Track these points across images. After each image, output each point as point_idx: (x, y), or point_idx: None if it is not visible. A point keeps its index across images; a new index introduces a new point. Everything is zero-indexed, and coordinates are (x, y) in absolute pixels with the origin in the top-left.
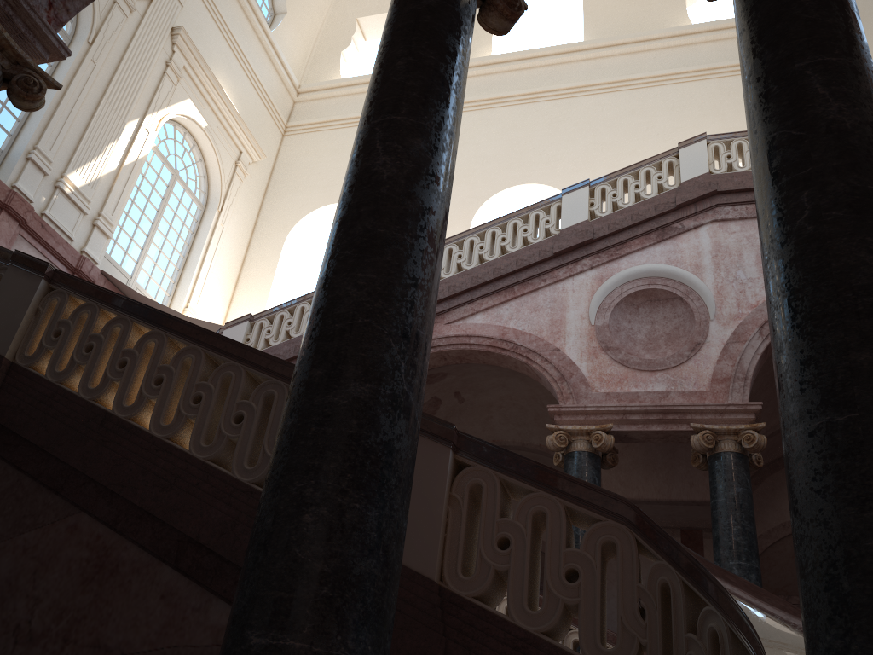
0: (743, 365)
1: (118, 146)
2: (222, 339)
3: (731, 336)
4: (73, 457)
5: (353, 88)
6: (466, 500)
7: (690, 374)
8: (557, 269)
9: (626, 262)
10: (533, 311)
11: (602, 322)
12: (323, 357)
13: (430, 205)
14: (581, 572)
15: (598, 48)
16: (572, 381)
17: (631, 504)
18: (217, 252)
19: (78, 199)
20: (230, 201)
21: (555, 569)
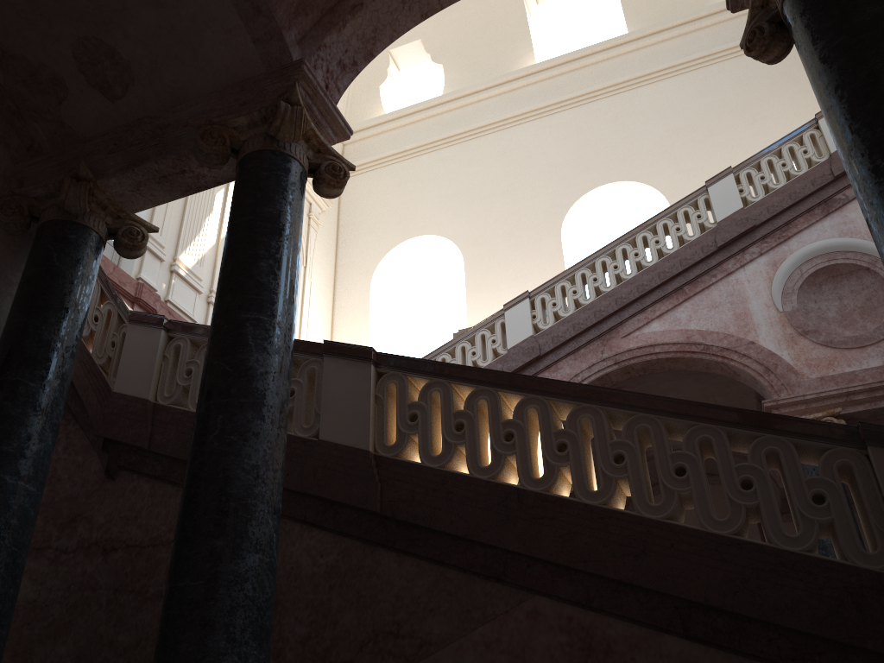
0: None
1: (212, 219)
2: (615, 393)
3: None
4: (508, 541)
5: (402, 120)
6: None
7: None
8: (725, 262)
9: (796, 242)
10: (711, 309)
11: (790, 307)
12: None
13: None
14: None
15: (647, 36)
16: (779, 372)
17: None
18: (311, 308)
19: (192, 280)
20: (311, 254)
21: None
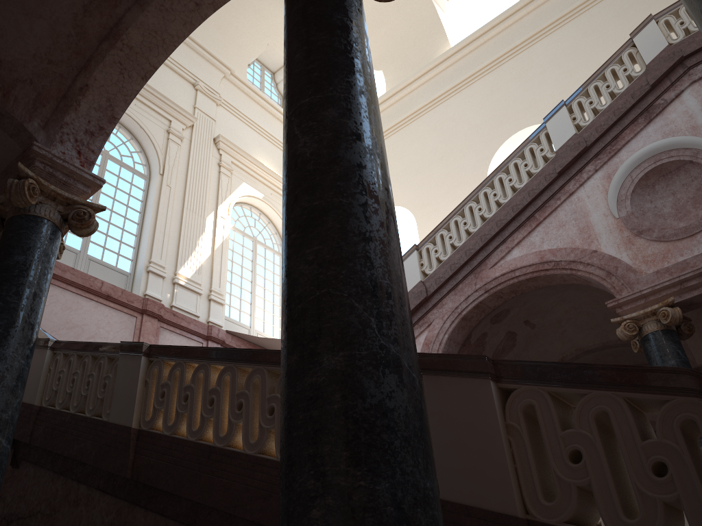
0: None
1: (206, 237)
2: (275, 353)
3: None
4: (195, 493)
5: None
6: (523, 424)
7: None
8: (567, 185)
9: (625, 152)
10: (559, 228)
11: (625, 212)
12: (295, 342)
13: (358, 162)
14: (669, 463)
15: None
16: (619, 273)
17: (694, 372)
18: None
19: (191, 286)
20: None
21: (639, 467)
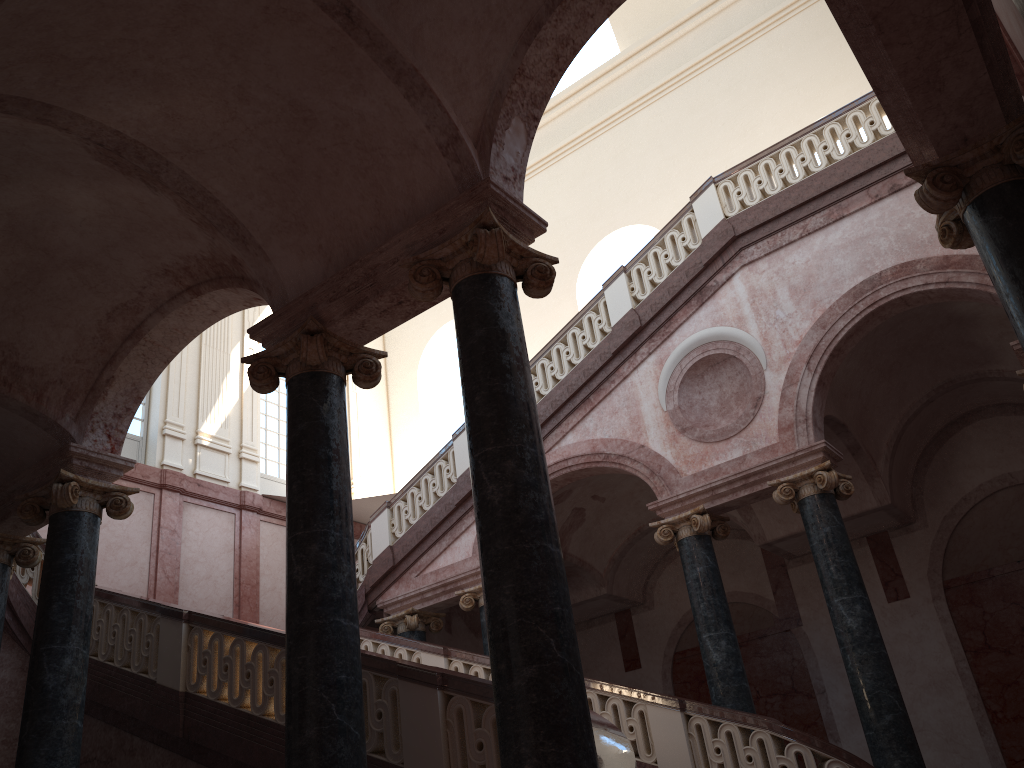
0: (801, 407)
1: (231, 377)
2: None
3: (784, 381)
4: (238, 754)
5: None
6: (456, 721)
7: (759, 431)
8: (621, 366)
9: (677, 337)
10: (612, 415)
11: (672, 406)
12: (291, 717)
13: (330, 588)
14: None
15: (634, 54)
16: (662, 473)
17: None
18: (360, 419)
19: (217, 445)
20: None
21: None
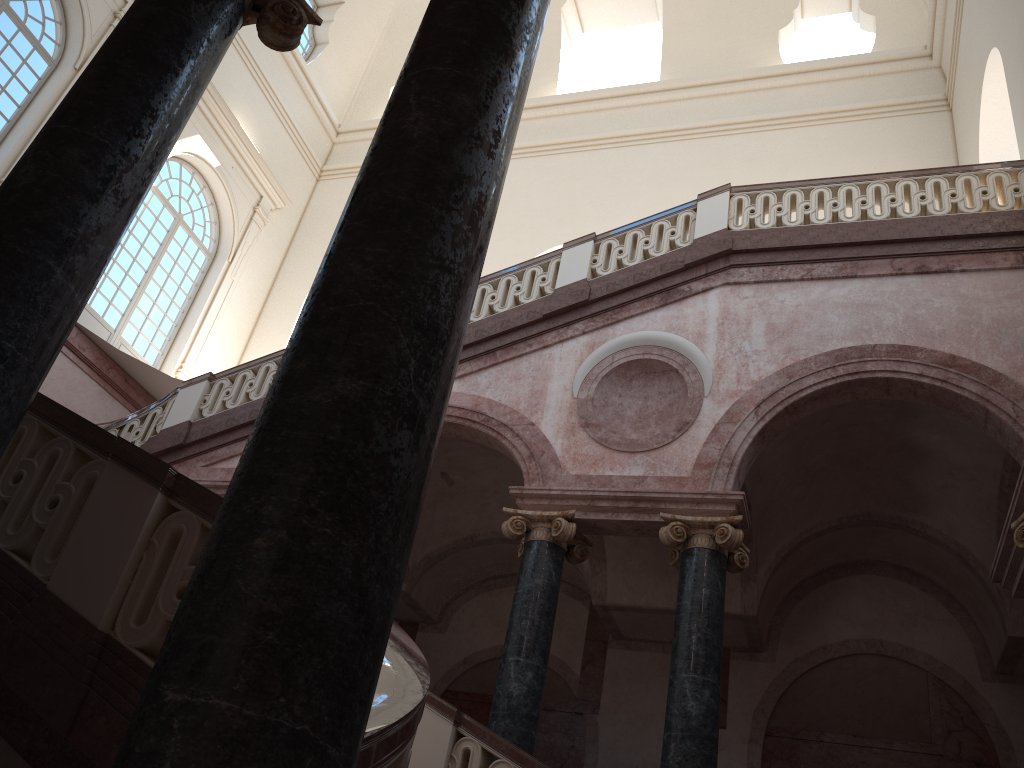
0: (731, 449)
1: None
2: None
3: (723, 415)
4: None
5: None
6: (164, 546)
7: (672, 458)
8: (546, 334)
9: (622, 327)
10: (513, 380)
11: (585, 395)
12: None
13: (66, 217)
14: None
15: (673, 89)
16: (542, 460)
17: None
18: (224, 308)
19: None
20: (244, 251)
21: None
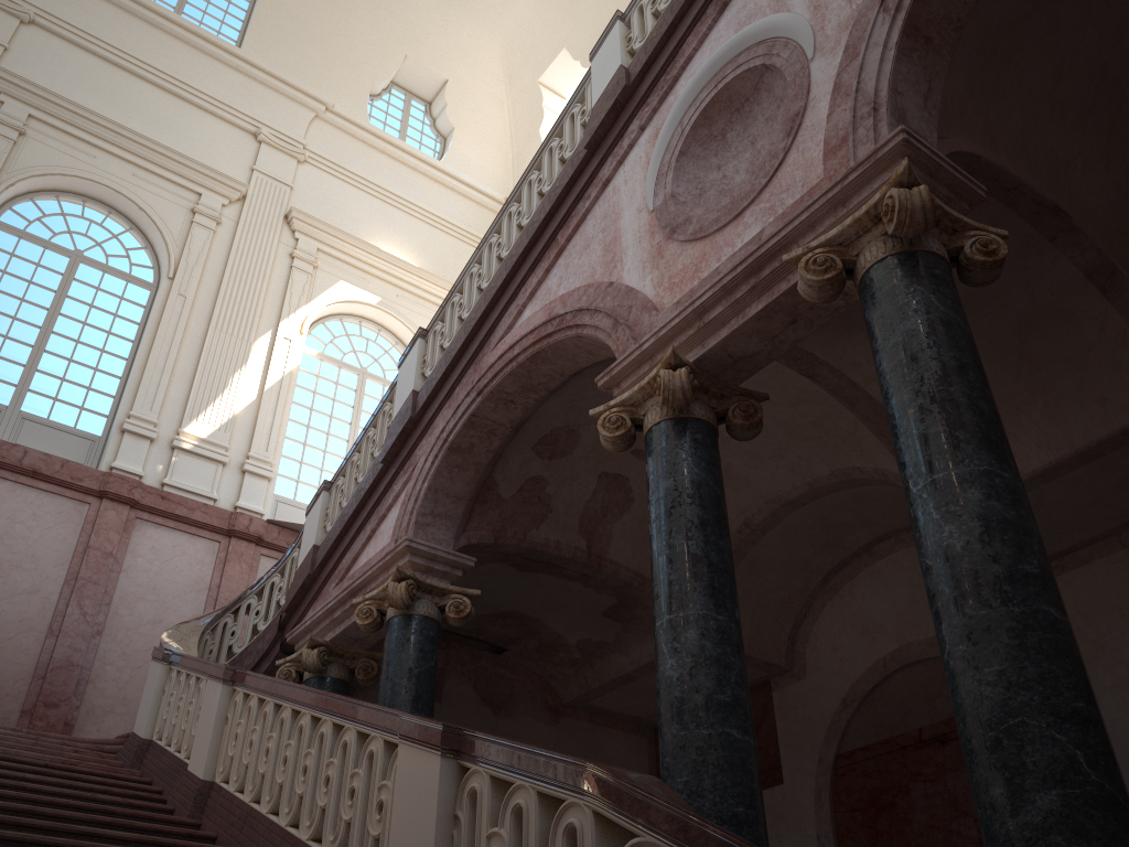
0: (867, 88)
1: (250, 371)
2: None
3: (841, 58)
4: None
5: None
6: None
7: (793, 176)
8: (602, 168)
9: (684, 81)
10: (583, 253)
11: (662, 197)
12: None
13: None
14: None
15: None
16: (632, 319)
17: None
18: None
19: (206, 451)
20: None
21: None
